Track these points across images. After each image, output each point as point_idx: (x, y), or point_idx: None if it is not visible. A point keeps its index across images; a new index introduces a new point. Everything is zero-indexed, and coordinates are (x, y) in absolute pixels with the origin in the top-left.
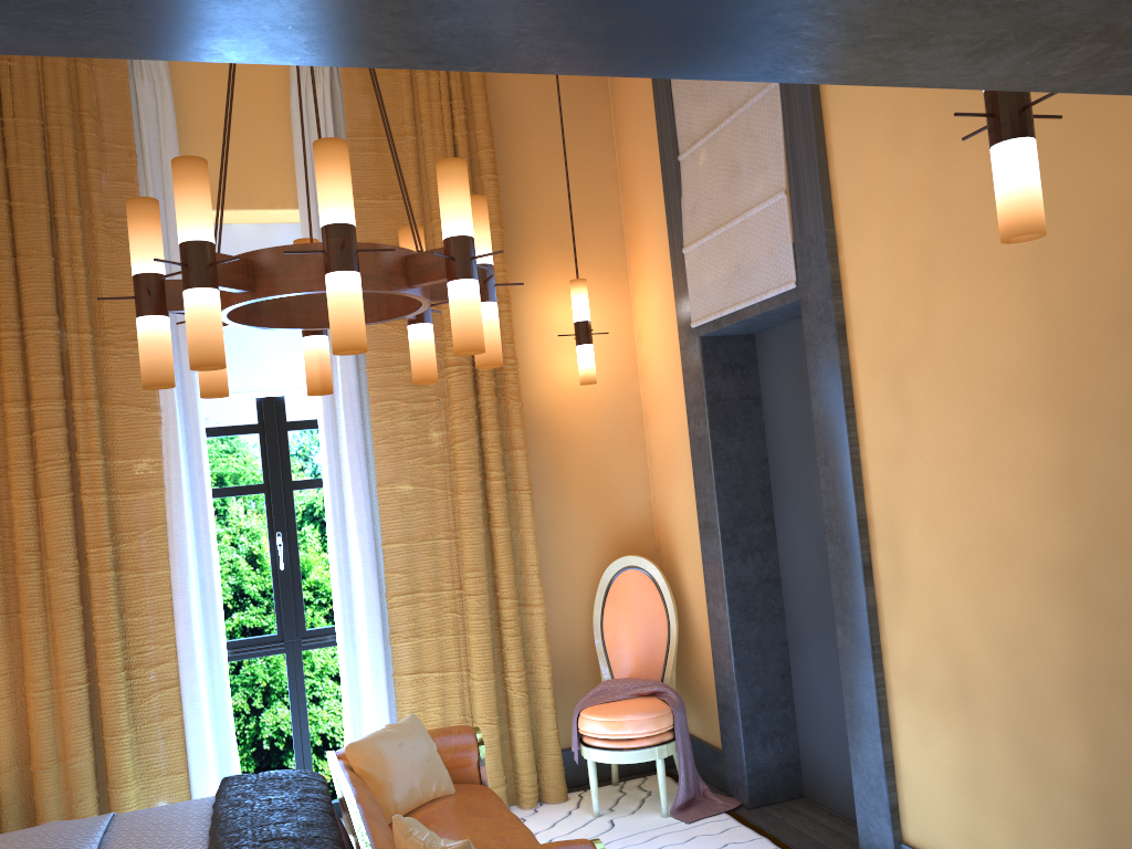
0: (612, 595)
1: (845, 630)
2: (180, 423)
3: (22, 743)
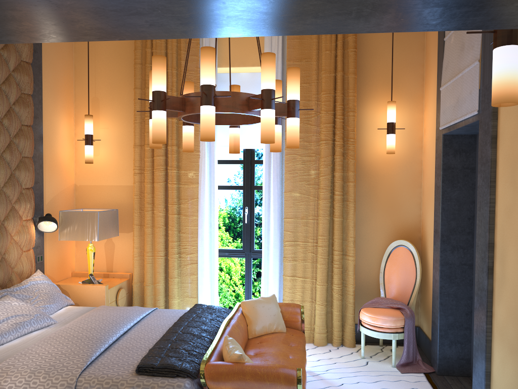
0: (391, 257)
1: (477, 299)
2: (207, 158)
3: (142, 274)
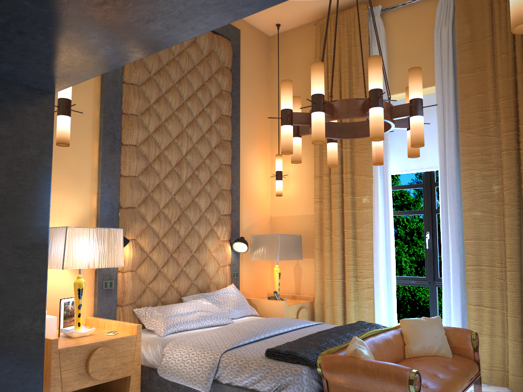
0: None
1: None
2: (381, 182)
3: (323, 297)
